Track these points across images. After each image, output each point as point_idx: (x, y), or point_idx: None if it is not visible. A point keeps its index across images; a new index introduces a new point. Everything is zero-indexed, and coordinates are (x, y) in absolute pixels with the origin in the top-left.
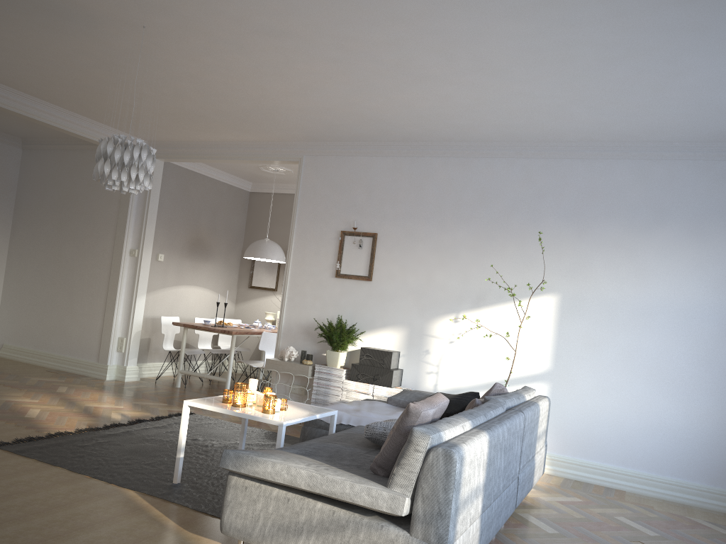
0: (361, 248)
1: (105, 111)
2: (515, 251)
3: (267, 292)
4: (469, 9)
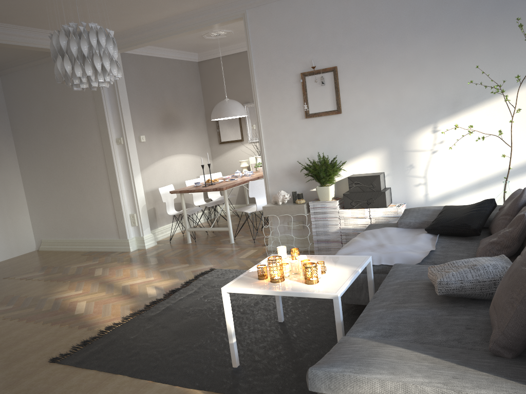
0: (324, 85)
1: (53, 17)
2: (485, 47)
3: (236, 144)
4: None
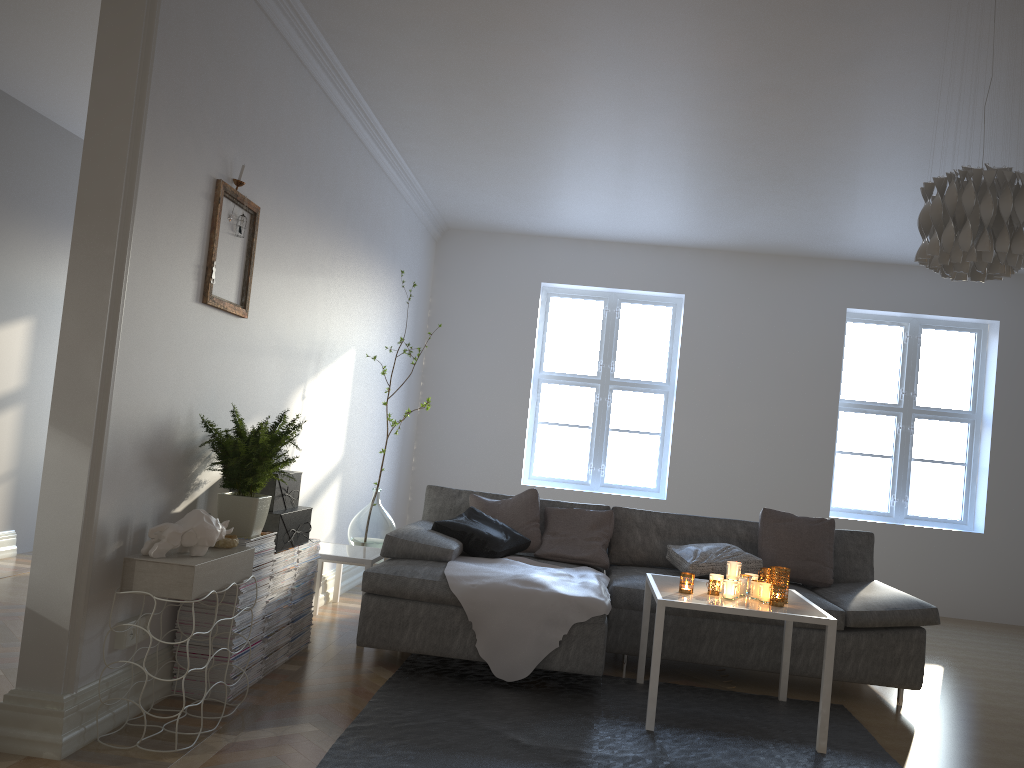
0: (237, 237)
1: None
2: (342, 284)
3: None
4: (800, 158)
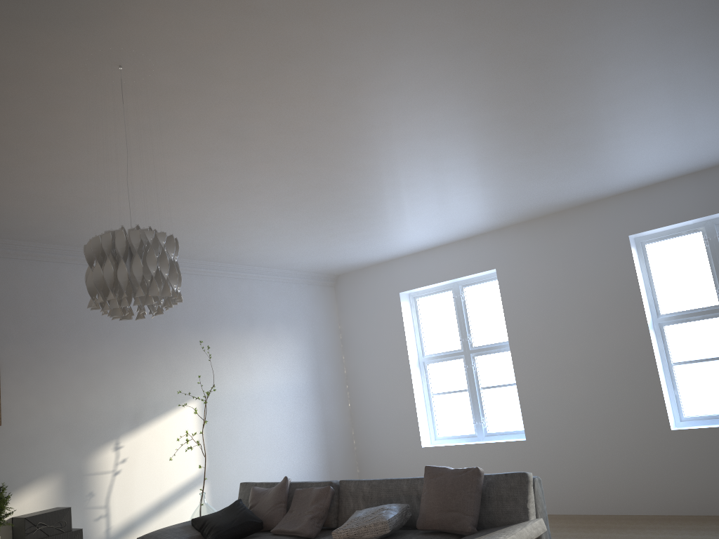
0: None
1: None
2: (160, 362)
3: None
4: (380, 175)
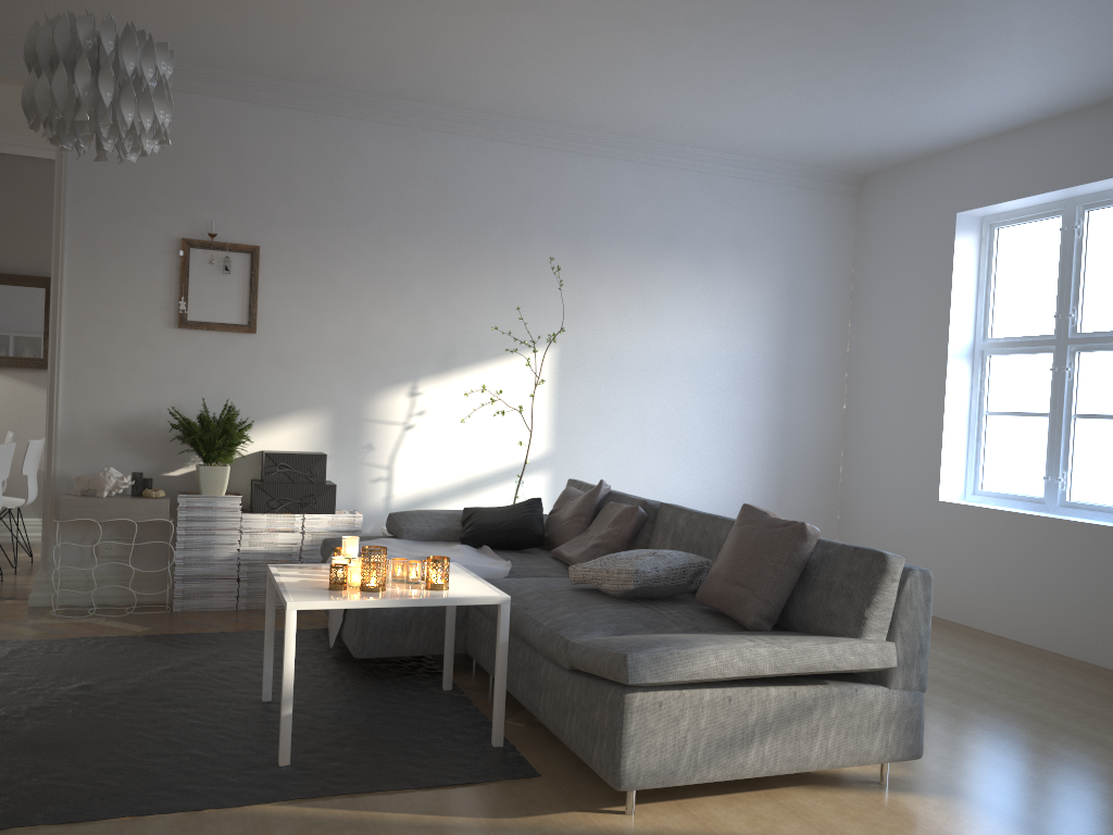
0: (229, 274)
1: None
2: (495, 284)
3: None
4: None
